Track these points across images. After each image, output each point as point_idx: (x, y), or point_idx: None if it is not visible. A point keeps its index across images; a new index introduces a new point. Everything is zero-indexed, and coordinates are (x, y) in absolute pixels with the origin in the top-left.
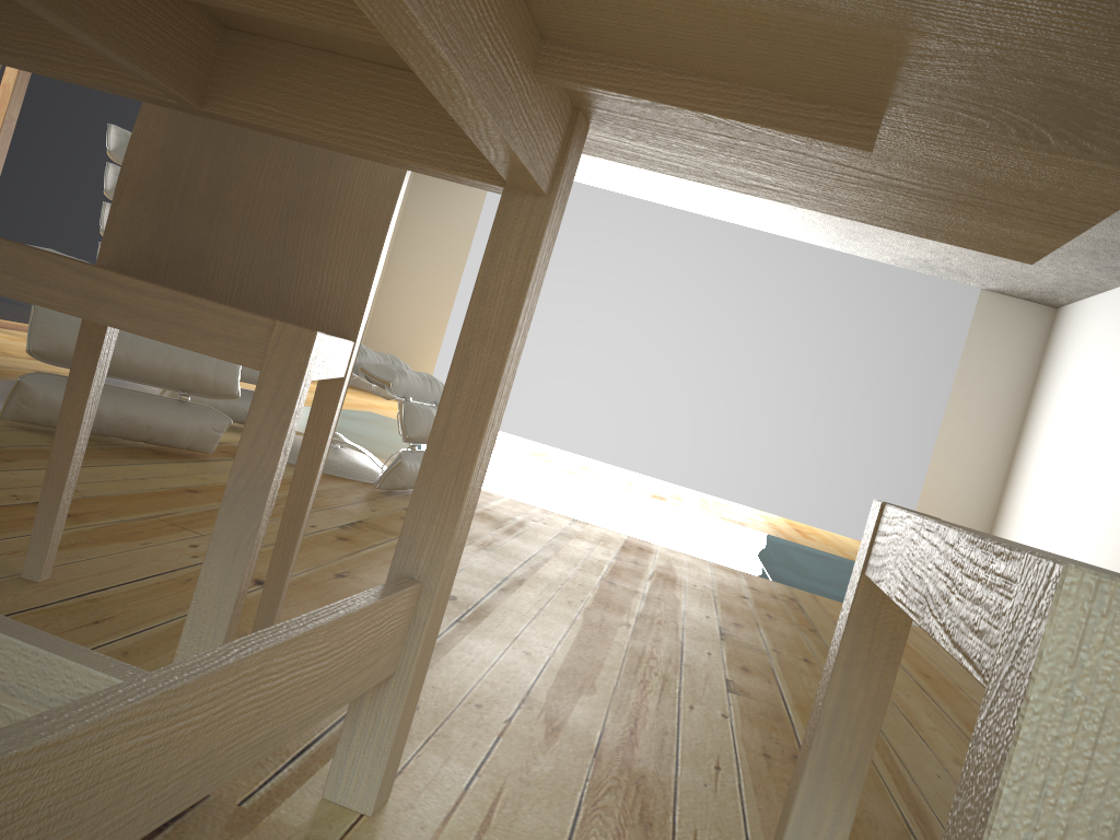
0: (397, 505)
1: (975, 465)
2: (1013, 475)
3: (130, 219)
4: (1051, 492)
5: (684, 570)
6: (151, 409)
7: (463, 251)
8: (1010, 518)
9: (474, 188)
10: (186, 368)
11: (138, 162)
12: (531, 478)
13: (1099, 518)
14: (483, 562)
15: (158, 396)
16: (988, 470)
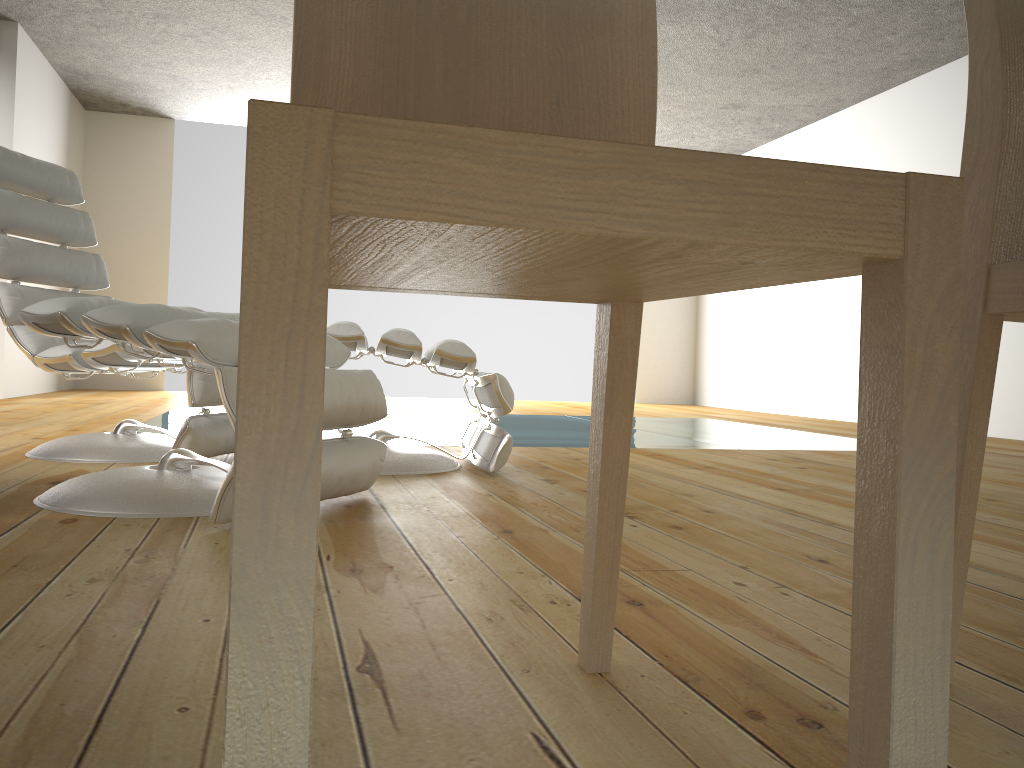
0: (539, 482)
1: (672, 314)
2: (703, 315)
3: (1014, 196)
4: (750, 321)
5: (723, 461)
6: (337, 457)
7: (163, 220)
8: (712, 351)
9: (157, 152)
10: (356, 397)
11: (1015, 120)
12: (425, 425)
13: (809, 331)
14: (737, 506)
15: (327, 440)
16: (682, 316)
